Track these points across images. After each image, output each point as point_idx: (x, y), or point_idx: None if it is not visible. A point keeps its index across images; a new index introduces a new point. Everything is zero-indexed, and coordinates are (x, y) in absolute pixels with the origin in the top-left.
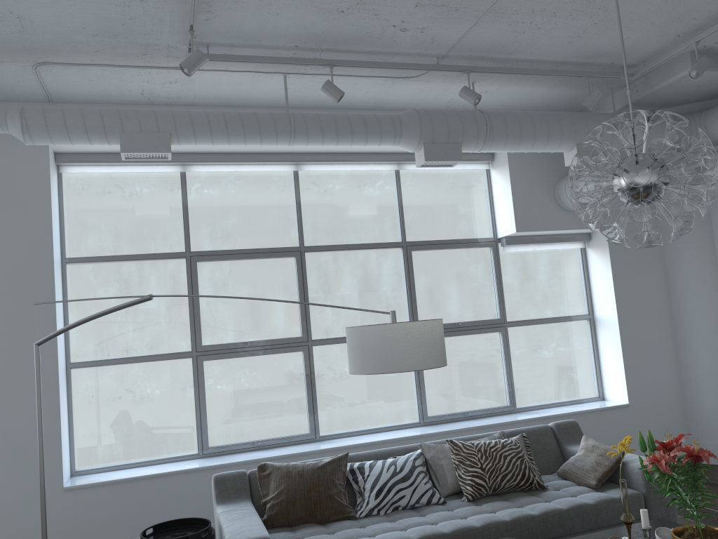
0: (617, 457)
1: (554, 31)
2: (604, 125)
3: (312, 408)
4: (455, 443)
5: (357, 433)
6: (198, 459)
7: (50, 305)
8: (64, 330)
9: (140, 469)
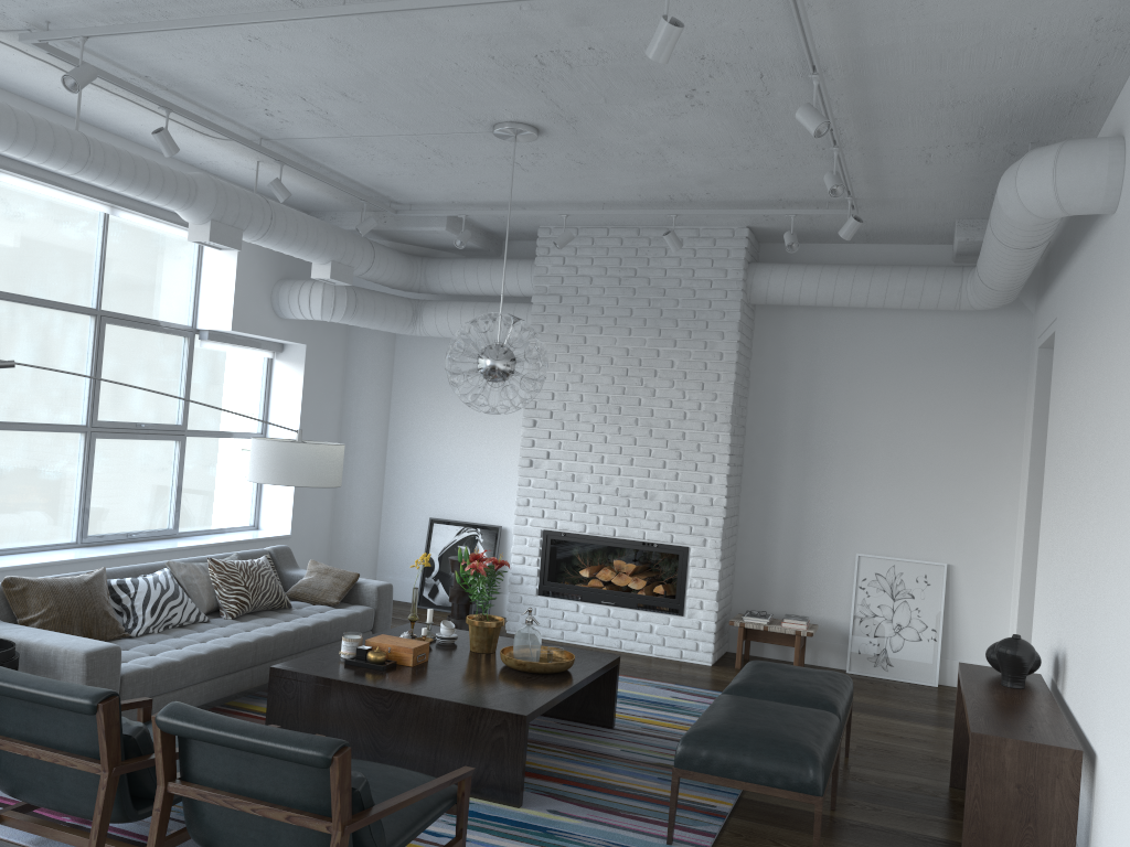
0: (353, 579)
1: (380, 166)
2: (358, 249)
3: None
4: (216, 562)
5: (2, 552)
6: None
7: None
8: None
9: None
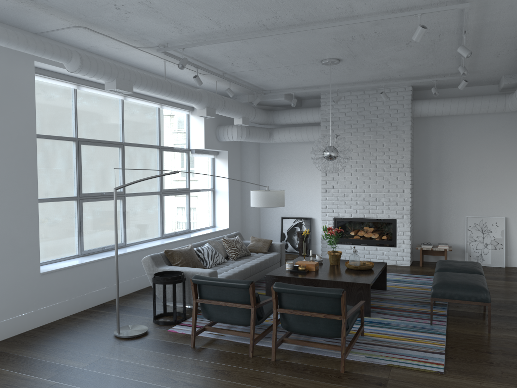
0: (270, 242)
1: (266, 78)
2: (250, 110)
3: (125, 229)
4: (225, 239)
5: (140, 242)
6: (80, 257)
7: (34, 164)
8: (132, 183)
9: (60, 263)
